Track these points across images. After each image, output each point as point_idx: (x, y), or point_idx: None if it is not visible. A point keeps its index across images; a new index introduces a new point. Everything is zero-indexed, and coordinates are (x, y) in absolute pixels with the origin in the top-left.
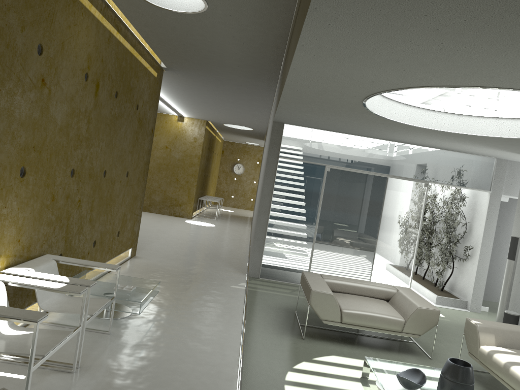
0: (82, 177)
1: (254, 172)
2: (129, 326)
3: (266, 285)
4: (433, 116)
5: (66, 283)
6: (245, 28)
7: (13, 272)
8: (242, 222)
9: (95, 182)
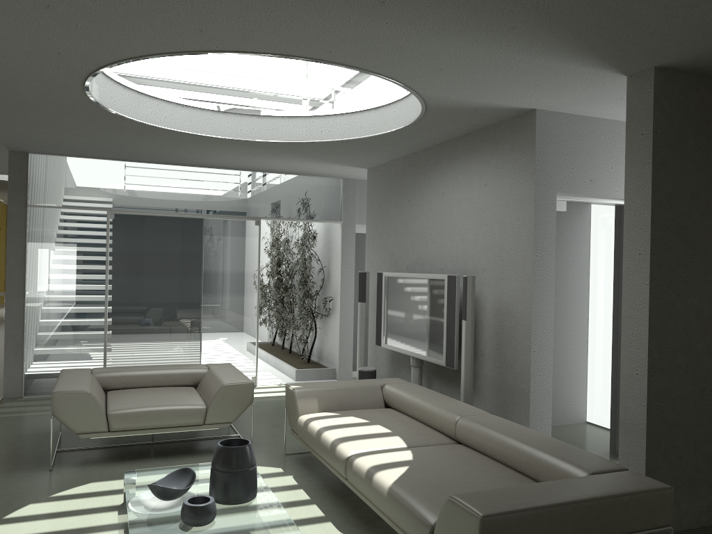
0: None
1: None
2: None
3: (30, 405)
4: (225, 120)
5: None
6: None
7: None
8: None
9: None
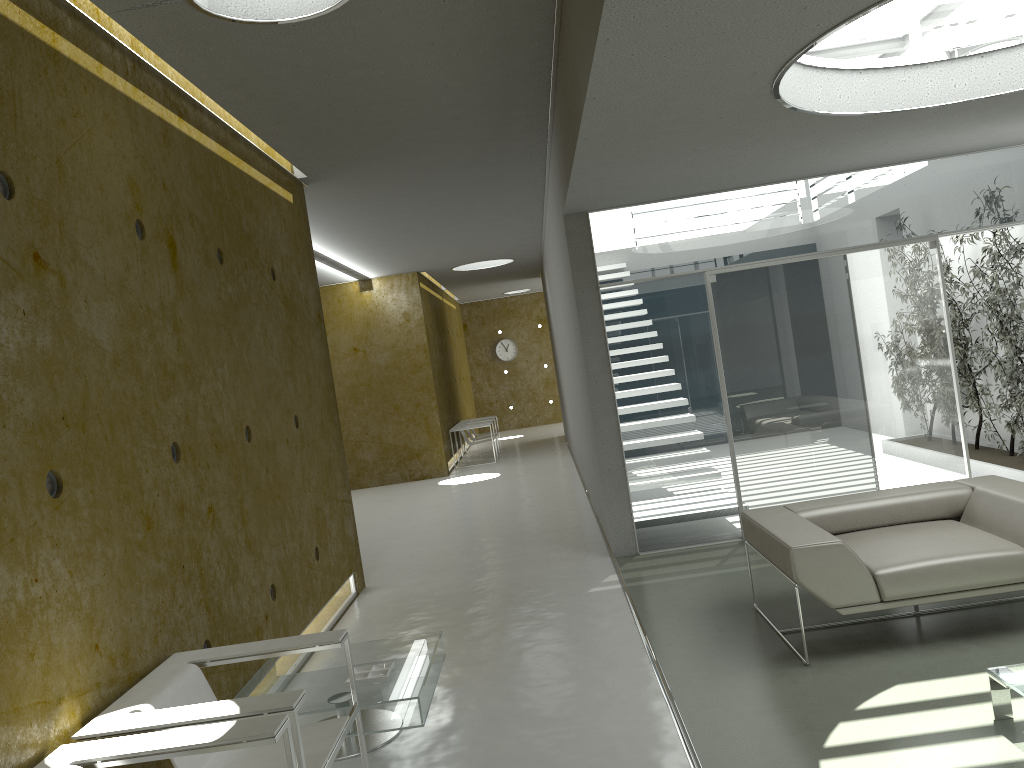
0: (201, 455)
1: (539, 347)
2: (408, 760)
3: (661, 565)
4: (926, 77)
5: (234, 717)
6: (454, 9)
7: (102, 729)
8: (551, 451)
9: (233, 457)
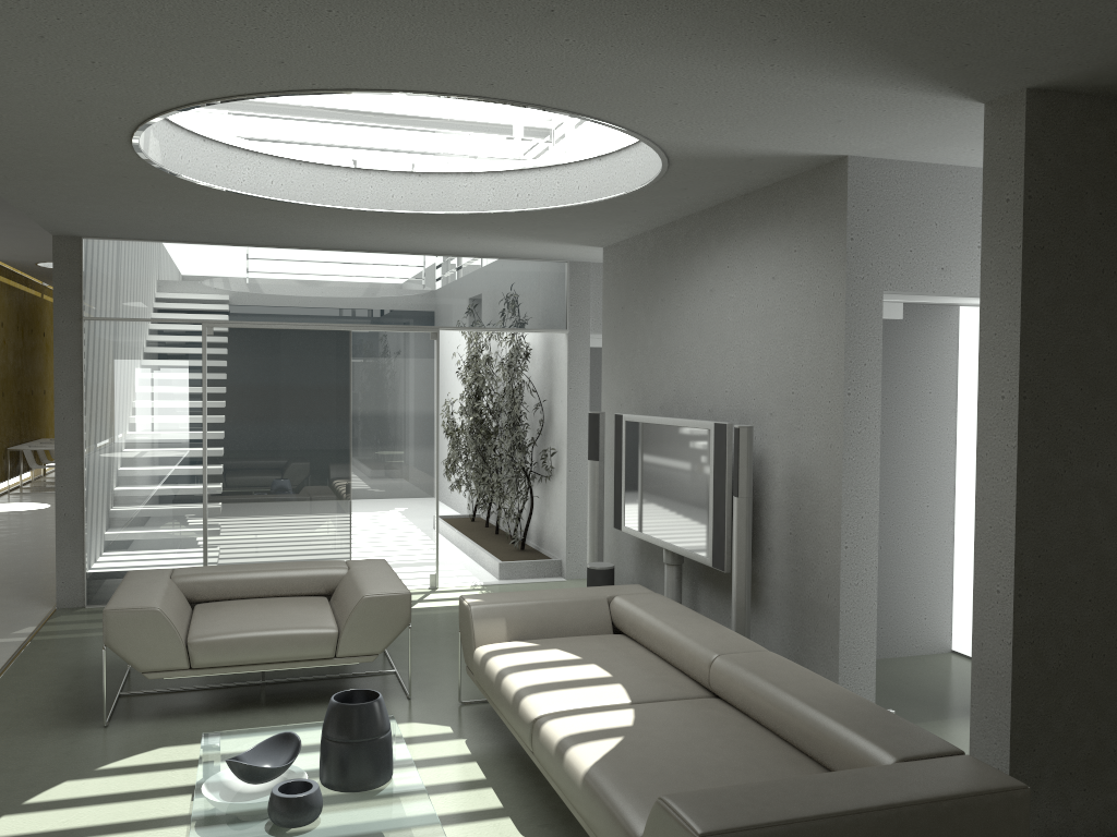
0: None
1: None
2: None
3: (93, 620)
4: (367, 182)
5: None
6: None
7: None
8: None
9: None
